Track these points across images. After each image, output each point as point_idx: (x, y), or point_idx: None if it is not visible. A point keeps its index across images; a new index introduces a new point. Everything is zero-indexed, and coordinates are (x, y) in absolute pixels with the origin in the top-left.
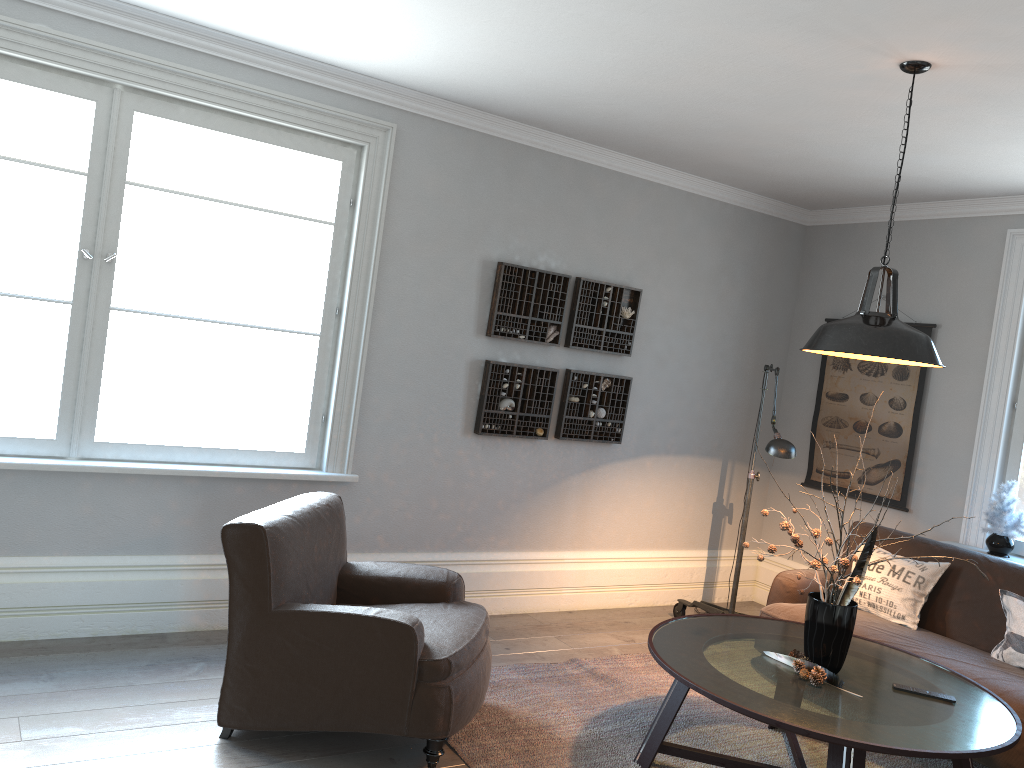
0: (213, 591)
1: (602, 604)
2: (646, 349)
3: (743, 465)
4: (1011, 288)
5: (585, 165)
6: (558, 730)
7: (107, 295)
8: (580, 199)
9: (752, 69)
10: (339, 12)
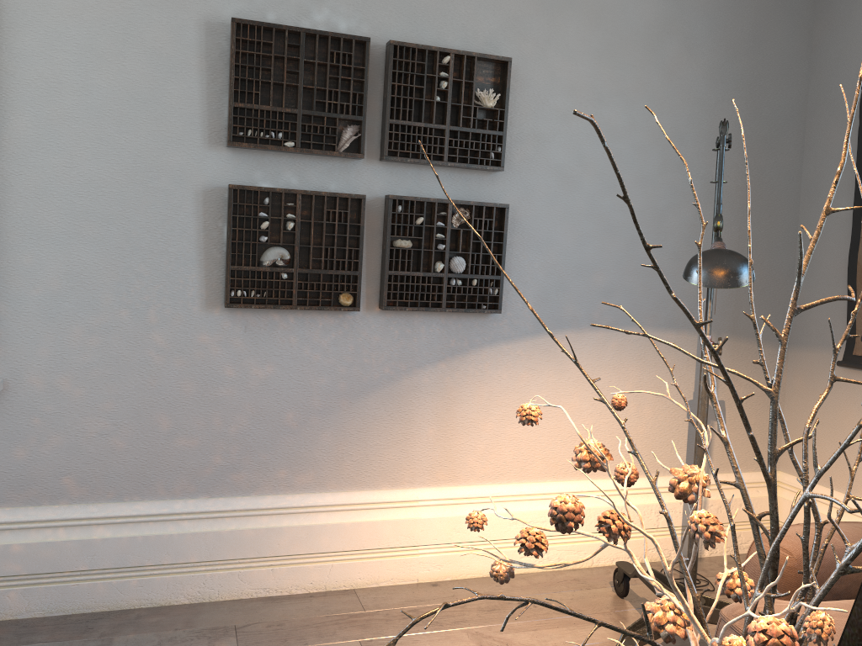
0: None
1: None
2: (537, 160)
3: (737, 340)
4: None
5: None
6: None
7: None
8: None
9: None
10: None
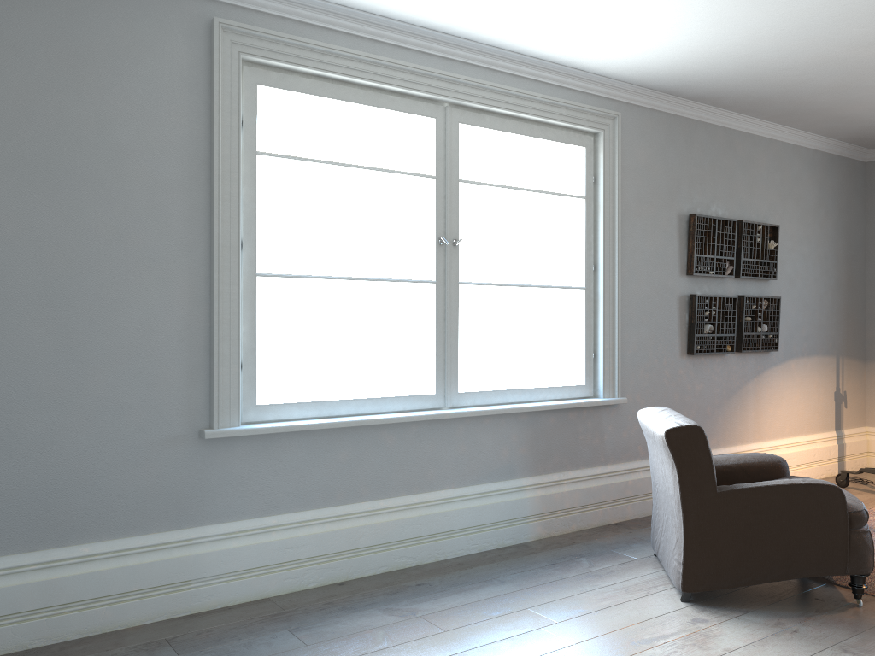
0: (547, 504)
1: None
2: (781, 273)
3: (848, 359)
4: None
5: (731, 131)
6: None
7: (455, 272)
8: (730, 158)
9: None
10: (651, 22)
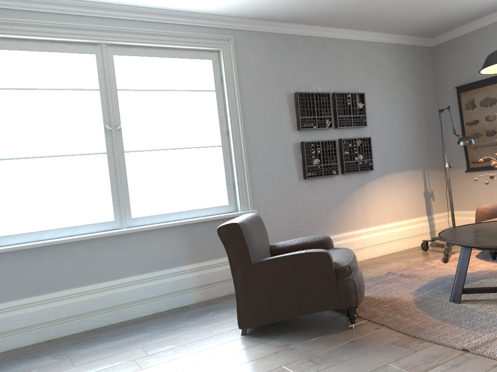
0: (204, 280)
1: (385, 252)
2: (373, 122)
3: (432, 170)
4: None
5: (322, 38)
6: (402, 299)
7: (121, 146)
8: (324, 55)
9: None
10: None
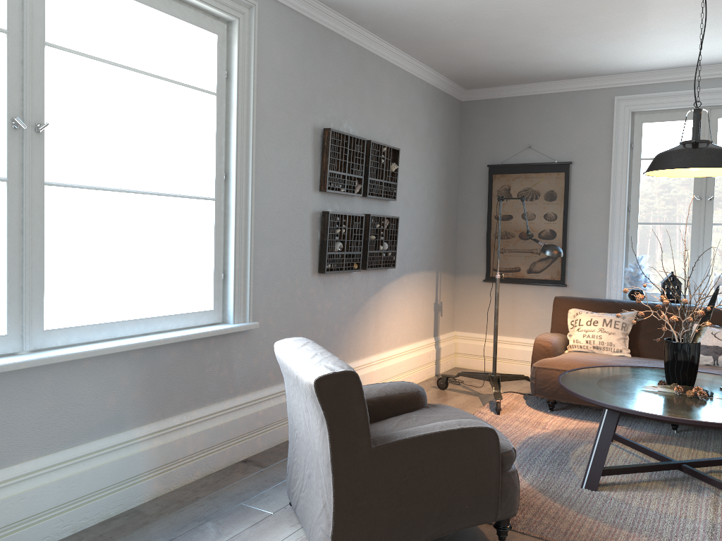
0: (167, 455)
1: None
2: (399, 195)
3: (445, 274)
4: (621, 134)
5: (362, 50)
6: None
7: (40, 169)
8: (361, 77)
9: None
10: None
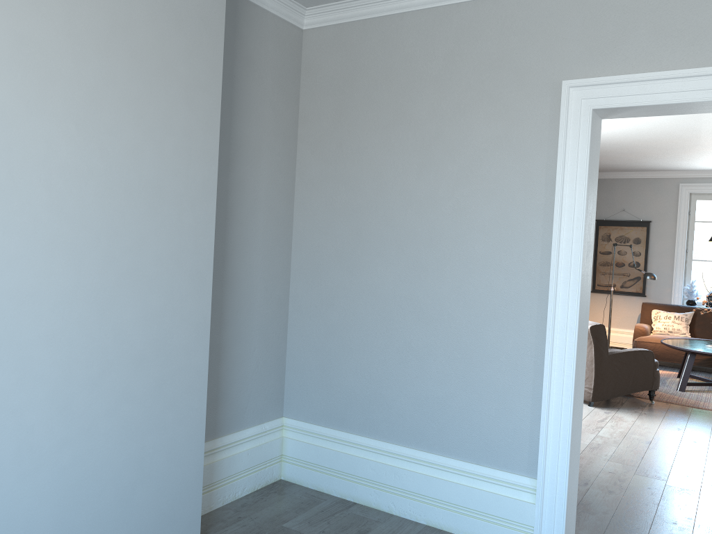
0: None
1: None
2: None
3: None
4: (682, 206)
5: None
6: None
7: None
8: None
9: (686, 142)
10: None
